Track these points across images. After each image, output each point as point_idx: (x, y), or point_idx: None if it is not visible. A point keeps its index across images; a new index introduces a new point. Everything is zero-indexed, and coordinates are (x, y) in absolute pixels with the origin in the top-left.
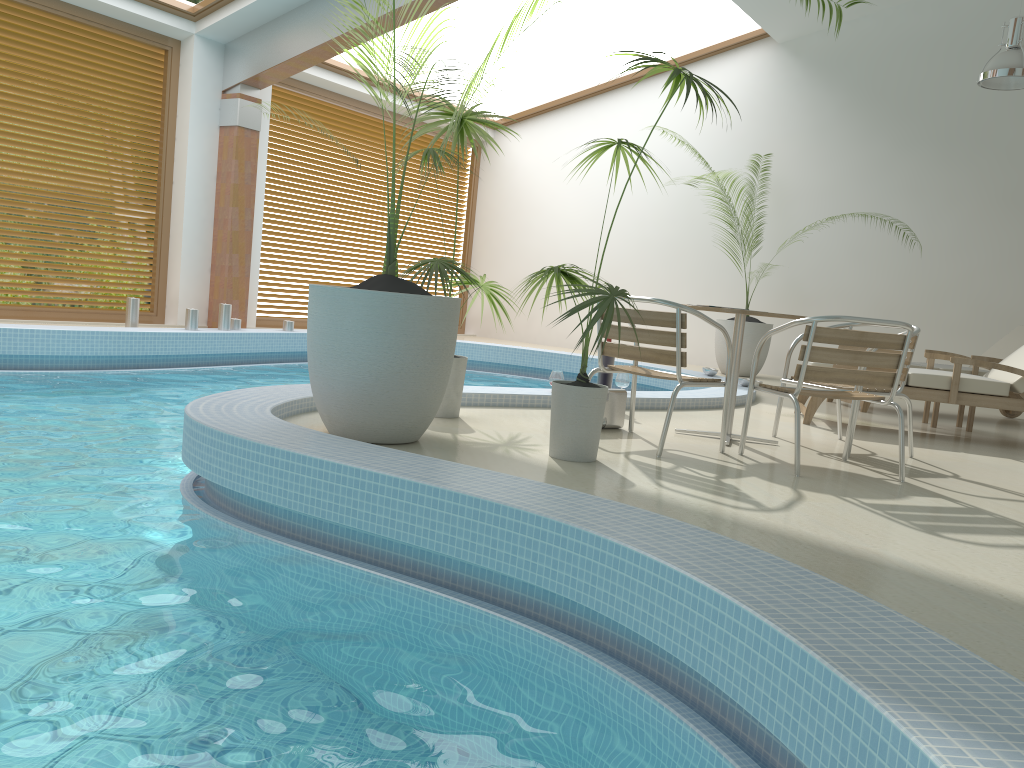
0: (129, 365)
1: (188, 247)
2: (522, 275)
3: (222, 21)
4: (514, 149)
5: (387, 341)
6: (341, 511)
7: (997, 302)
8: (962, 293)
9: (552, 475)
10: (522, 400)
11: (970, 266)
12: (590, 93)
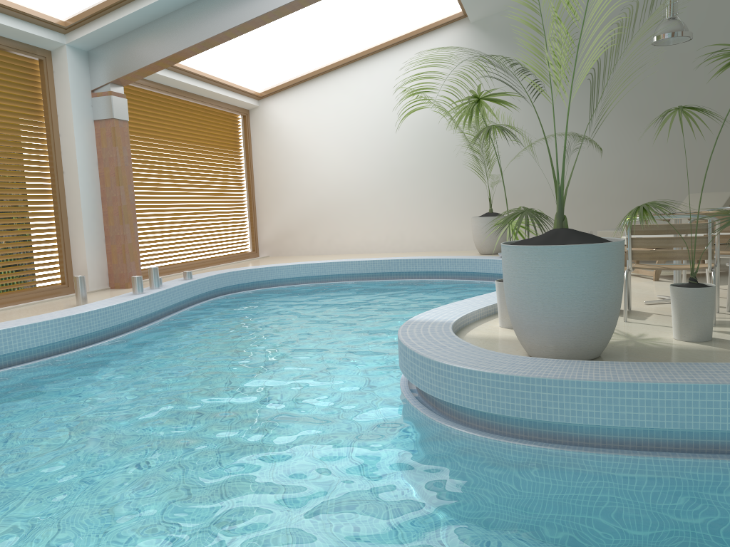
0: (110, 334)
1: (87, 224)
2: (300, 206)
3: (94, 32)
4: (277, 113)
5: (609, 280)
6: (722, 420)
7: (641, 180)
8: (619, 177)
9: None
10: None
11: (621, 159)
12: (335, 67)
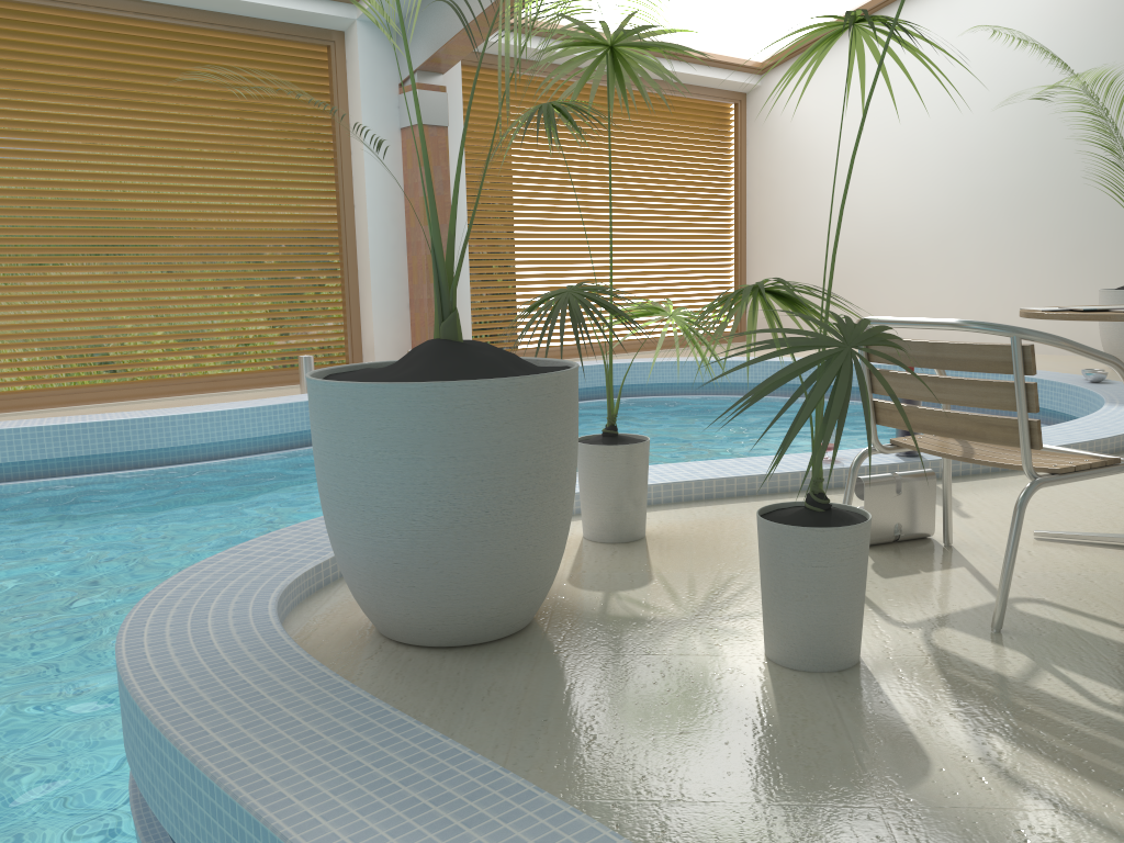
0: (295, 443)
1: (378, 282)
2: (813, 258)
3: None
4: (788, 95)
5: (420, 473)
6: None
7: None
8: None
9: (745, 739)
10: (766, 483)
11: None
12: (884, 0)
